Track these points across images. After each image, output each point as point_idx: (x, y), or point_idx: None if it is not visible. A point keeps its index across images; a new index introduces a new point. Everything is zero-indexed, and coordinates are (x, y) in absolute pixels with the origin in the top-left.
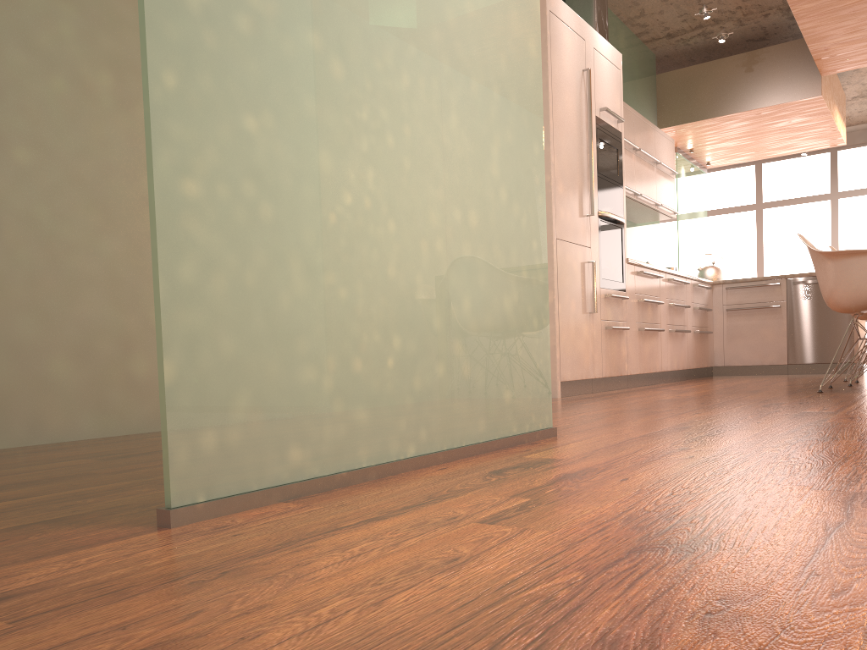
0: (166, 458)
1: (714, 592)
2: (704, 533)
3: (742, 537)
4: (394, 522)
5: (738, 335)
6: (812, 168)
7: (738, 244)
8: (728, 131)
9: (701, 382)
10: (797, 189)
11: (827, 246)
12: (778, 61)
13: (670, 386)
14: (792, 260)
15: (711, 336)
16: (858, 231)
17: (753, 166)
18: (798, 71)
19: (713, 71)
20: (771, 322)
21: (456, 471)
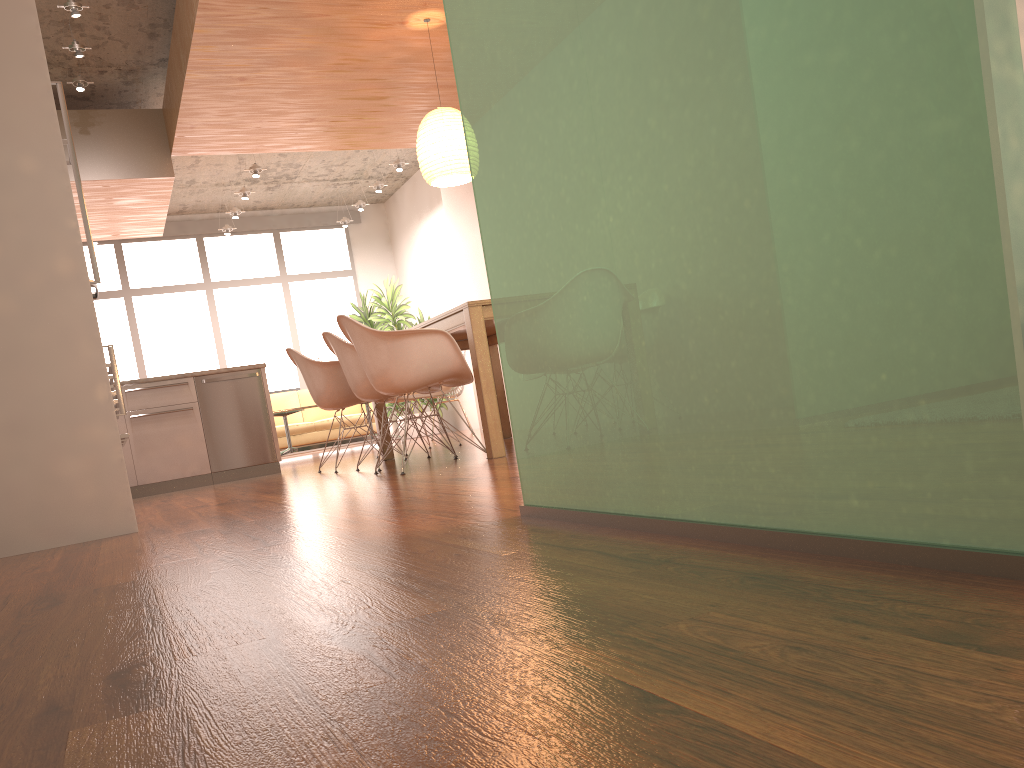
0: None
1: None
2: None
3: None
4: None
5: (150, 446)
6: (97, 259)
7: None
8: None
9: (172, 500)
10: None
11: (130, 349)
12: (119, 129)
13: (174, 506)
14: None
15: None
16: (159, 333)
17: None
18: (145, 145)
19: None
20: (186, 427)
21: None
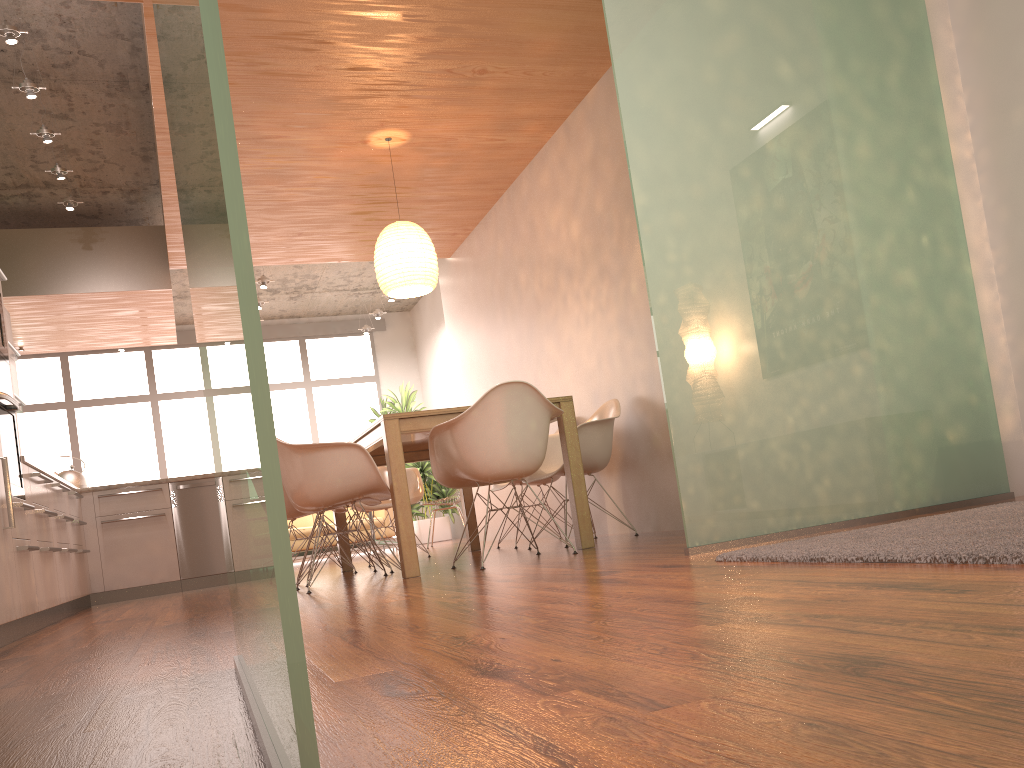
0: (308, 735)
1: (1015, 666)
2: (821, 656)
3: (851, 649)
4: (584, 740)
5: (120, 552)
6: (127, 365)
7: (49, 448)
8: (60, 313)
9: (111, 610)
10: (114, 387)
11: (153, 451)
12: (121, 244)
13: (94, 618)
14: (116, 466)
15: (86, 556)
16: (183, 435)
17: (59, 358)
18: (145, 259)
19: (42, 240)
20: (157, 533)
21: (345, 707)
